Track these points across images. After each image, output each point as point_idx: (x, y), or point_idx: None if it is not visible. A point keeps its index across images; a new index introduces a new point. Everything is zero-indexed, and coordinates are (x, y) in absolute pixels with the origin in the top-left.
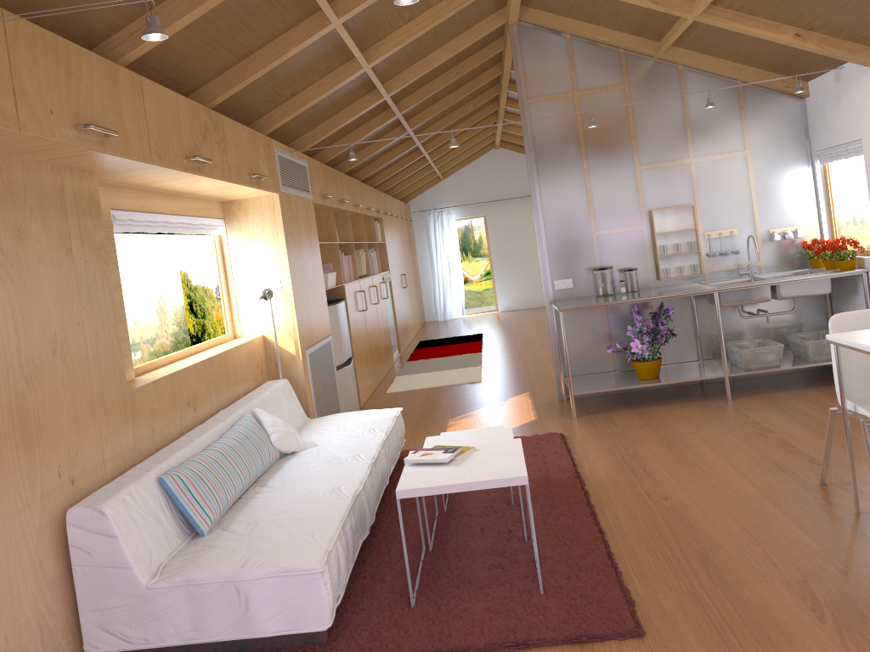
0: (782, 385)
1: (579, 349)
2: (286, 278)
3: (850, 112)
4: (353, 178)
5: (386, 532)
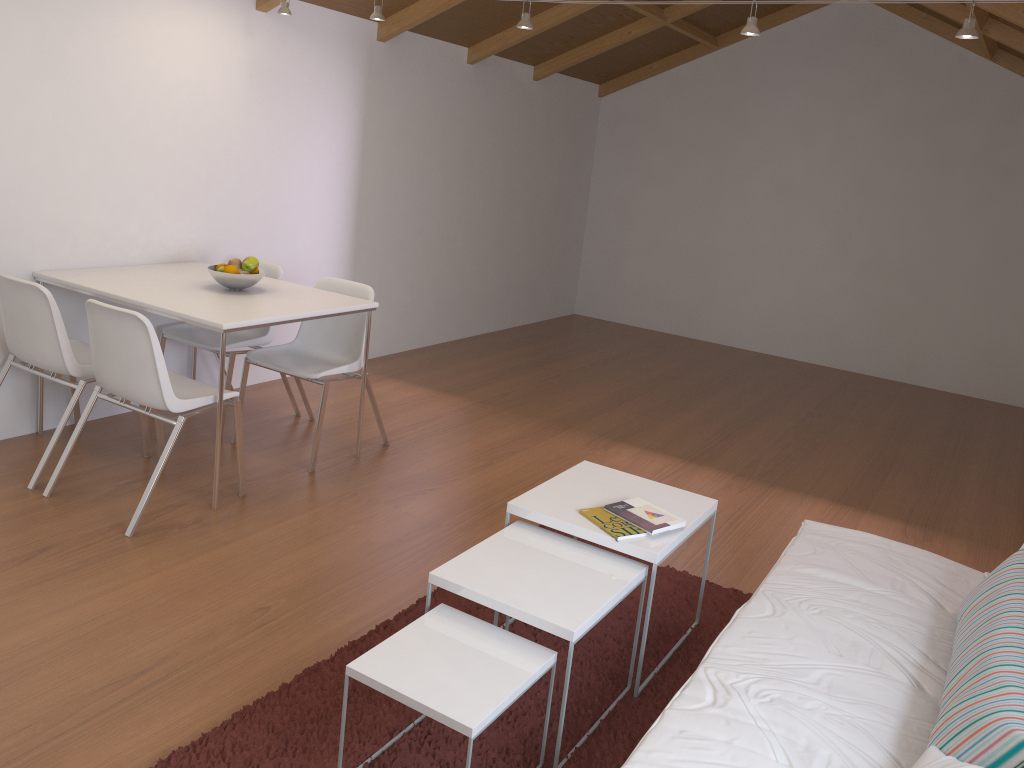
0: None
1: None
2: None
3: None
4: None
5: None
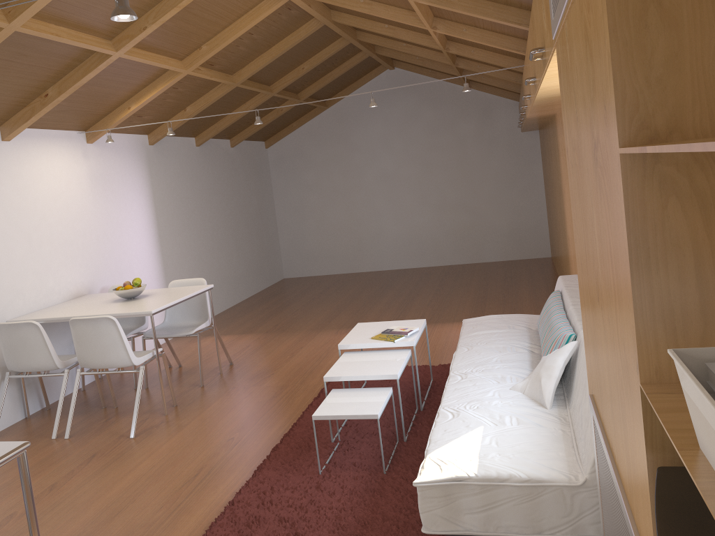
0: None
1: None
2: None
3: None
4: None
5: None
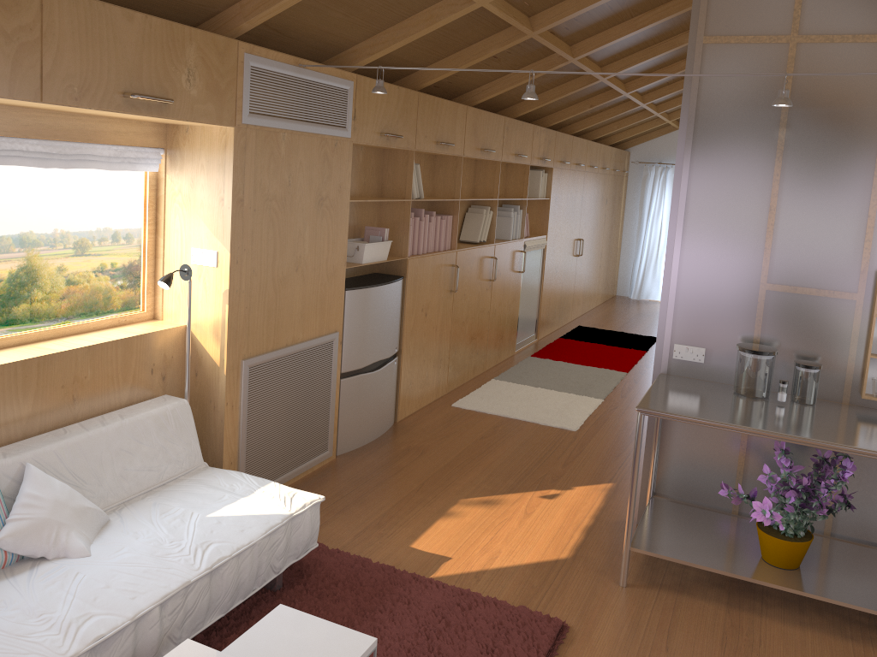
0: None
1: (688, 460)
2: (225, 253)
3: None
4: (489, 113)
5: None
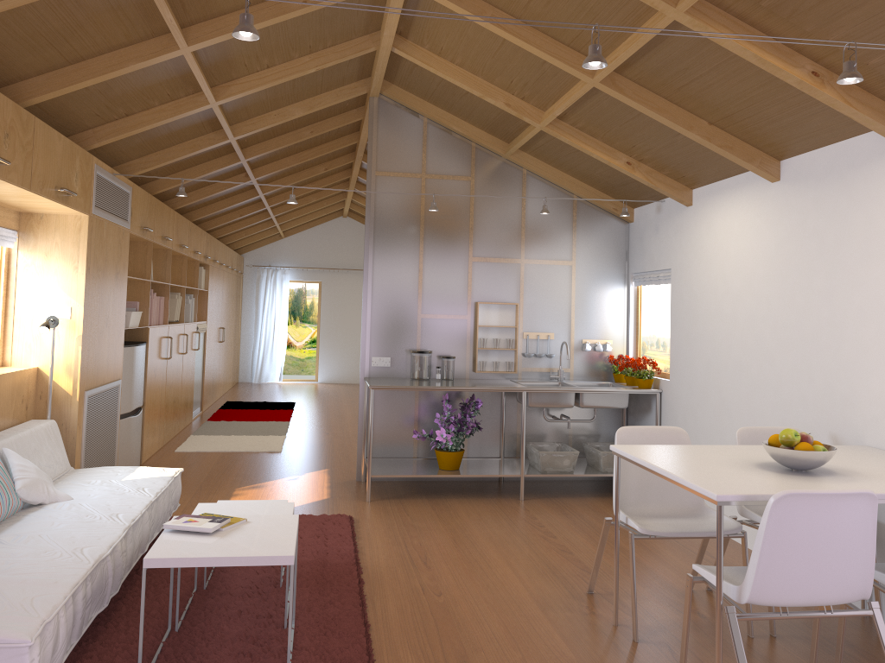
0: (572, 492)
1: (385, 430)
2: (79, 308)
3: (665, 243)
4: (183, 217)
5: (131, 606)
